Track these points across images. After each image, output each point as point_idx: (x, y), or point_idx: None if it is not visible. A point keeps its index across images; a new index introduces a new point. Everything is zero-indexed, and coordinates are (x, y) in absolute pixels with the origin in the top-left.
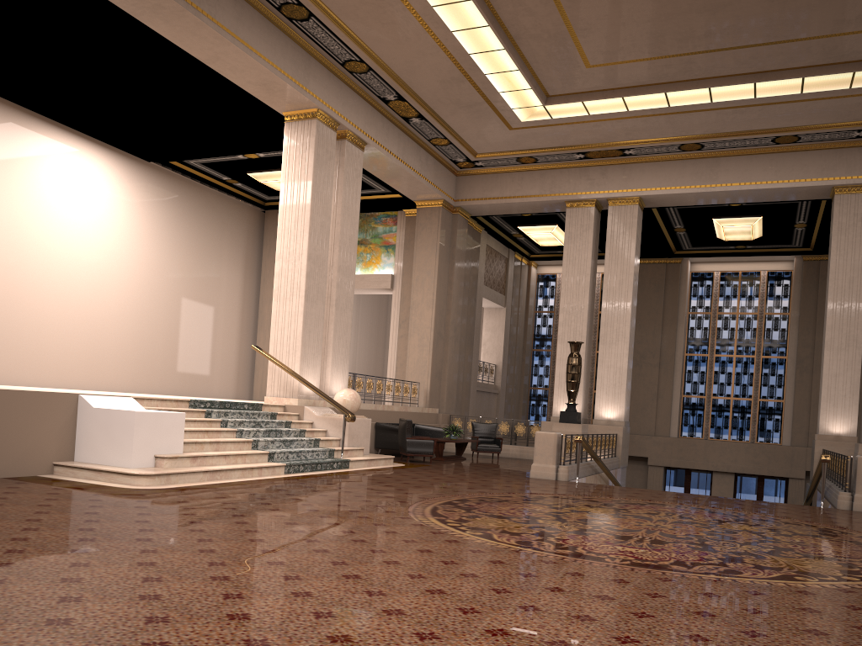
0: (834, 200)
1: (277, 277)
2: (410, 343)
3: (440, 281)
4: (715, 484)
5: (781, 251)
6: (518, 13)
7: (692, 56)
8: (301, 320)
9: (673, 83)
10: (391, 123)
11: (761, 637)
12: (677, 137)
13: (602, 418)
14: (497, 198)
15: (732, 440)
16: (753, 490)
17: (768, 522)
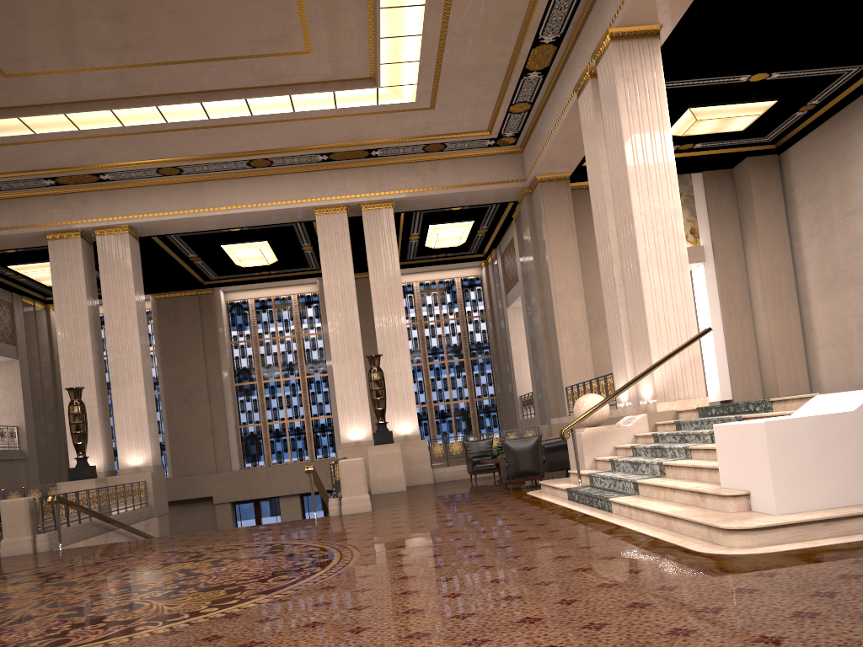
0: (316, 220)
1: None
2: None
3: None
4: (284, 508)
5: (304, 275)
6: None
7: (122, 70)
8: None
9: (118, 100)
10: None
11: None
12: (151, 160)
13: (128, 466)
14: None
15: (294, 462)
16: (320, 507)
17: (225, 552)
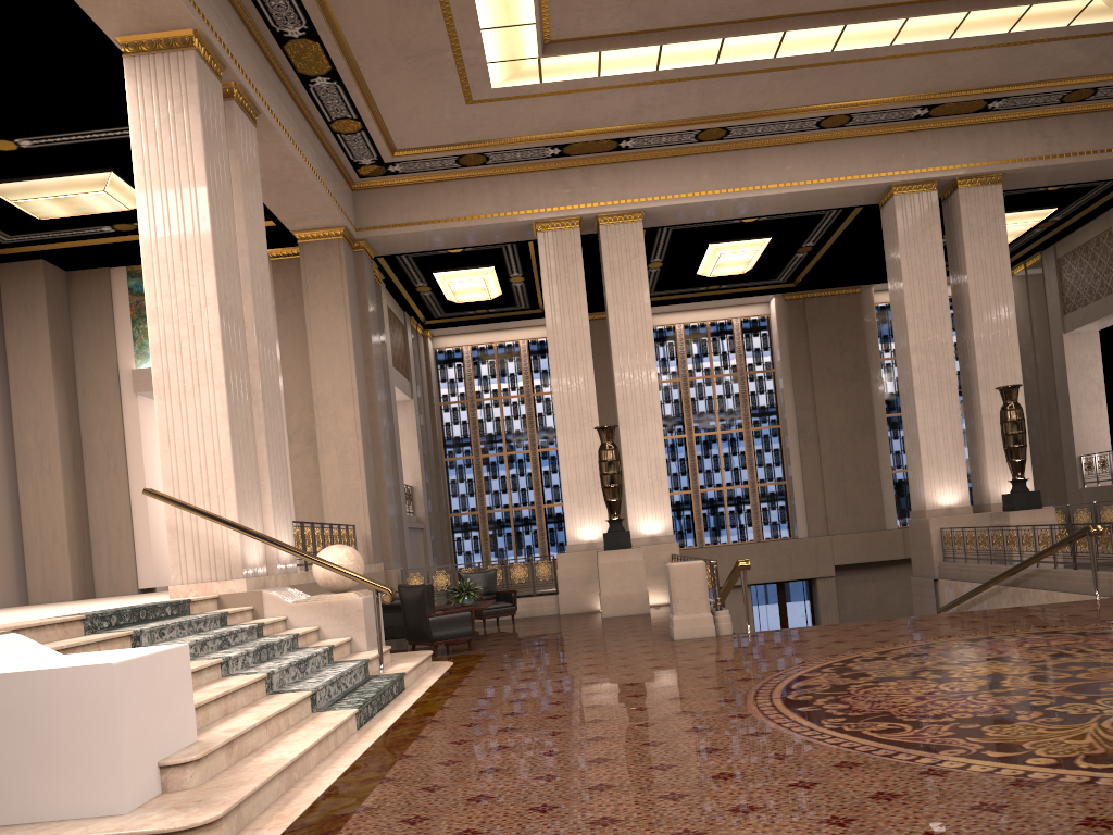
0: (895, 202)
1: (157, 355)
2: (324, 464)
3: (357, 358)
4: (729, 603)
5: (760, 290)
6: None
7: None
8: (227, 429)
9: (736, 24)
10: (281, 84)
11: None
12: (699, 118)
13: (642, 535)
14: (427, 223)
15: (734, 542)
16: (774, 603)
17: None
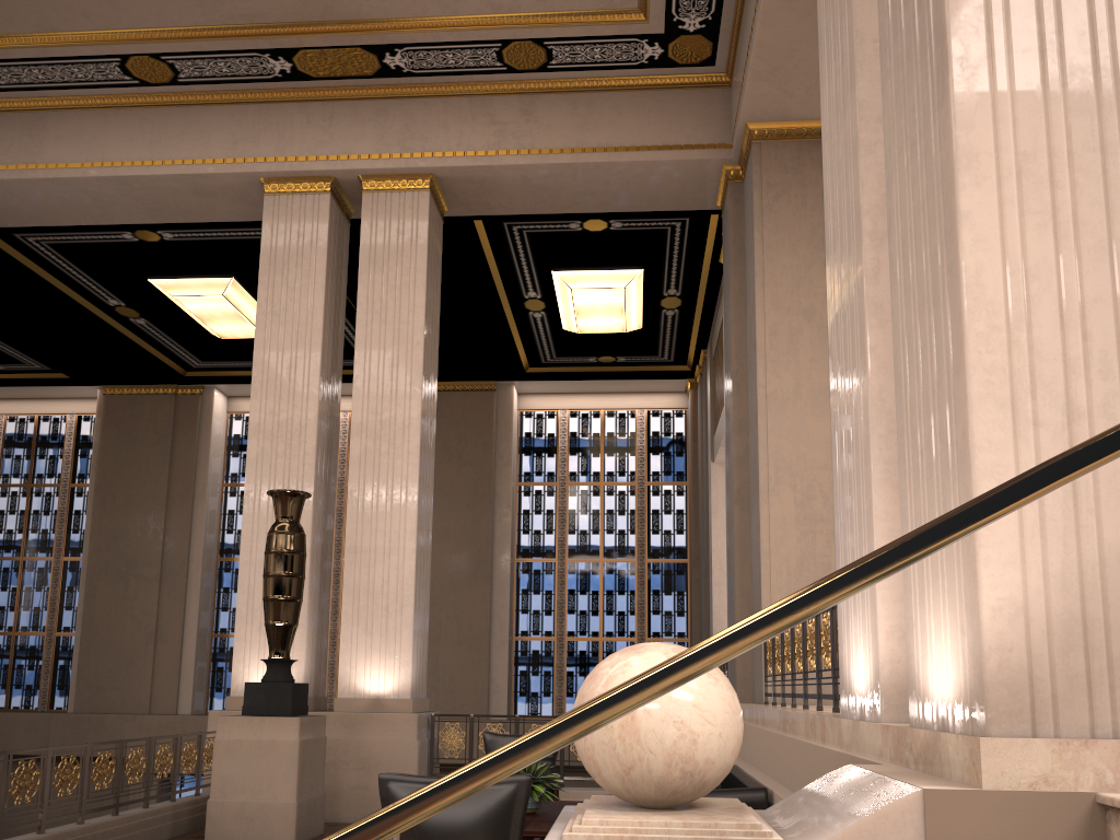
0: (264, 206)
1: None
2: None
3: None
4: None
5: None
6: None
7: None
8: None
9: None
10: None
11: None
12: None
13: None
14: None
15: None
16: None
17: None
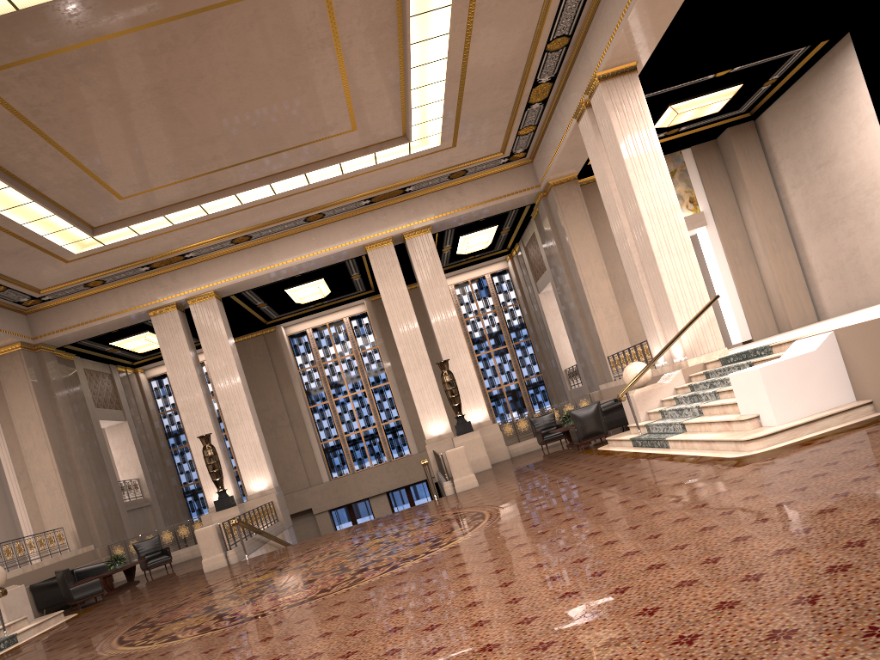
0: (369, 256)
1: None
2: (38, 492)
3: (48, 421)
4: (375, 507)
5: (352, 298)
6: (35, 171)
7: (210, 175)
8: None
9: (204, 196)
10: None
11: (365, 615)
12: (226, 234)
13: (255, 492)
14: (78, 326)
15: (374, 465)
16: (406, 500)
17: (394, 529)
